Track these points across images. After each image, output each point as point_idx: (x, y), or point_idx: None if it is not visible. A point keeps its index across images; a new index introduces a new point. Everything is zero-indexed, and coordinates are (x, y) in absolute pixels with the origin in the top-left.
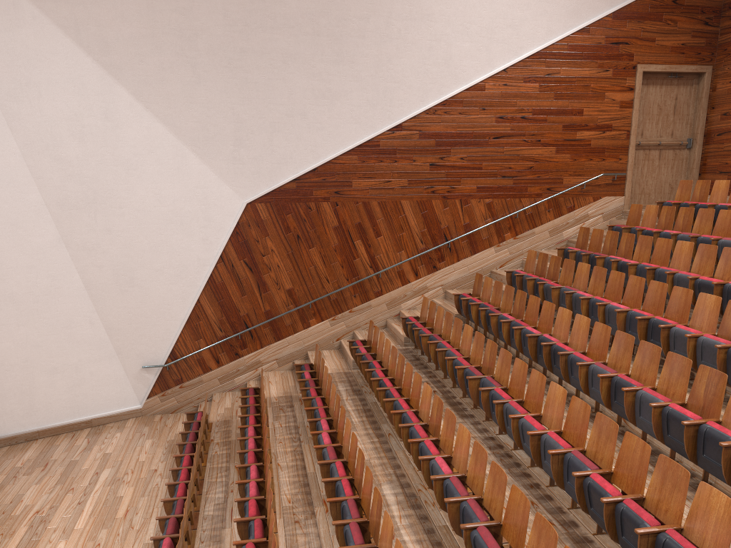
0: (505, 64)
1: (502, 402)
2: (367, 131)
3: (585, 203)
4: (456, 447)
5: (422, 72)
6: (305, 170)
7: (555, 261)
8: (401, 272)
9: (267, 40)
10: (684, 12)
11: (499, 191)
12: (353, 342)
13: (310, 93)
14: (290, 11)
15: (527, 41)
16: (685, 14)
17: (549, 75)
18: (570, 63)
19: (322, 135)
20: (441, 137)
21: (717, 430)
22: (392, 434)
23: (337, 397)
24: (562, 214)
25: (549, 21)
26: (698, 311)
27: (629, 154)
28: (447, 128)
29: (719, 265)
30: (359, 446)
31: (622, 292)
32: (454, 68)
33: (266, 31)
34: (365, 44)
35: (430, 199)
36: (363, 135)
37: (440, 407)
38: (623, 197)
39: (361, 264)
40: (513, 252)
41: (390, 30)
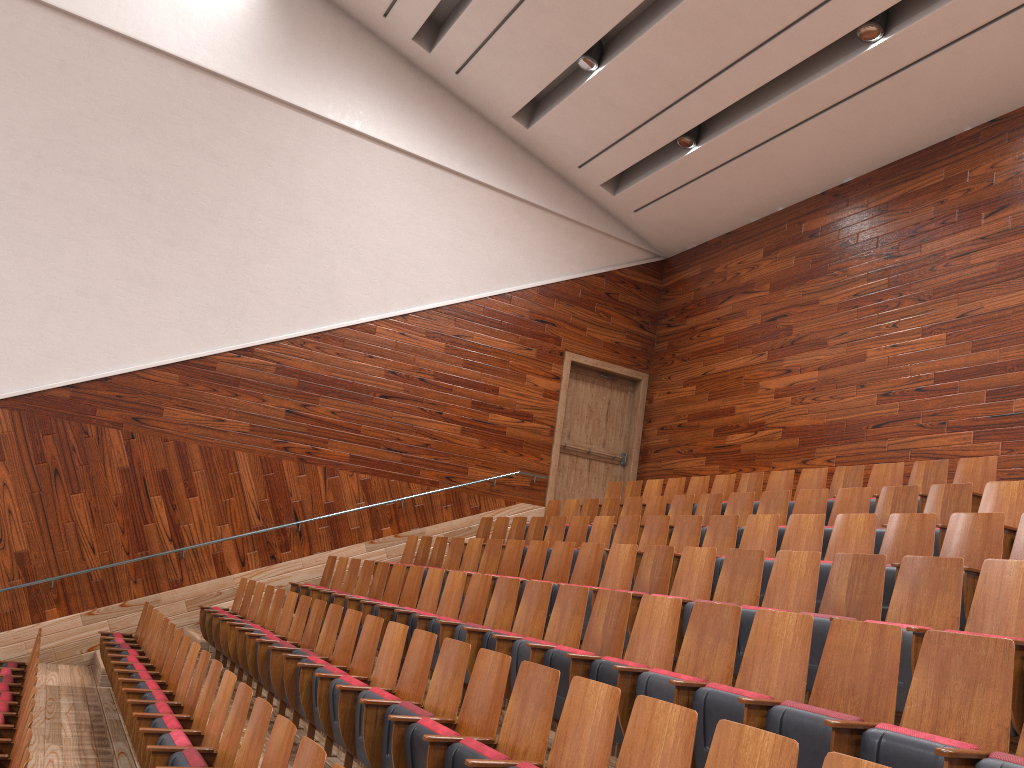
0: (404, 309)
1: (312, 665)
2: (200, 345)
3: (495, 505)
4: (213, 714)
5: (293, 289)
6: (91, 376)
7: (440, 544)
8: (219, 556)
9: (68, 184)
10: (619, 308)
11: (381, 467)
12: (110, 635)
13: (122, 272)
14: (112, 159)
15: (435, 289)
16: (619, 311)
17: (459, 336)
18: (486, 330)
19: (128, 334)
20: (308, 378)
21: (614, 662)
22: (128, 753)
23: (34, 673)
24: (464, 515)
25: (463, 274)
26: (610, 569)
27: (553, 455)
28: (317, 369)
29: (642, 538)
30: (54, 760)
31: (519, 565)
32: (337, 296)
33: (70, 173)
34: (216, 232)
35: (280, 457)
36: (192, 349)
37: (206, 665)
38: (543, 507)
39: (156, 533)
40: (393, 555)
41: (255, 225)
